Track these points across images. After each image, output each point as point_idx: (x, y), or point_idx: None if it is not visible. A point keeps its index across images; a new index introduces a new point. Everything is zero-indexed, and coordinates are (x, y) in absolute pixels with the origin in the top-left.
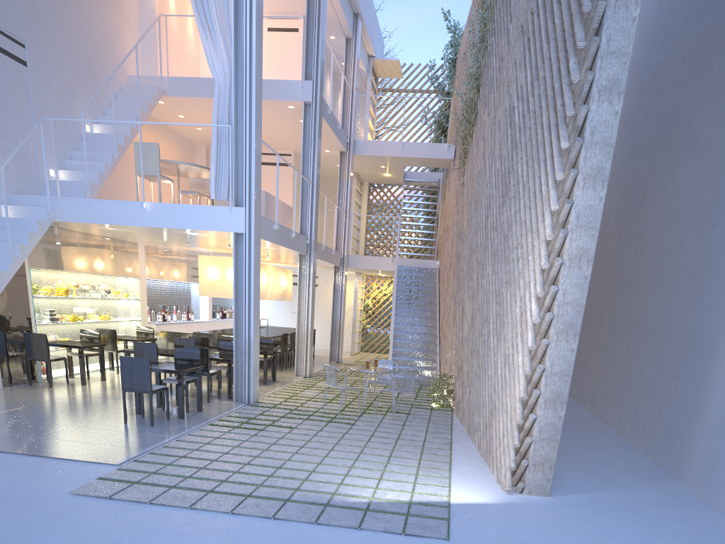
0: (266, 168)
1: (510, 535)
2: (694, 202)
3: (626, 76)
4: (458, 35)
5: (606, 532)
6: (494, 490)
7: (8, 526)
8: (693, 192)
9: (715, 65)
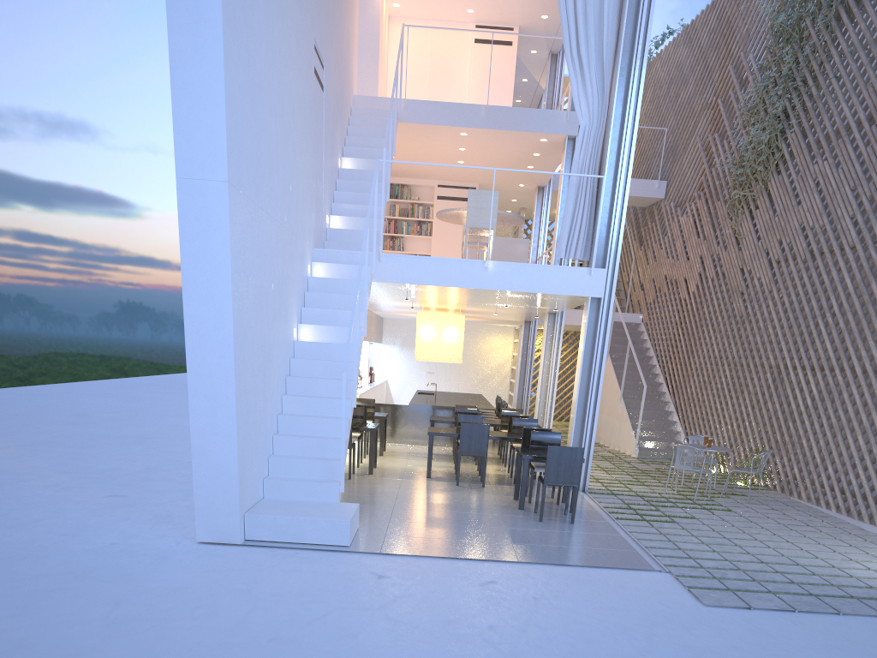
0: (444, 203)
1: None
2: None
3: None
4: None
5: None
6: None
7: (748, 644)
8: None
9: None
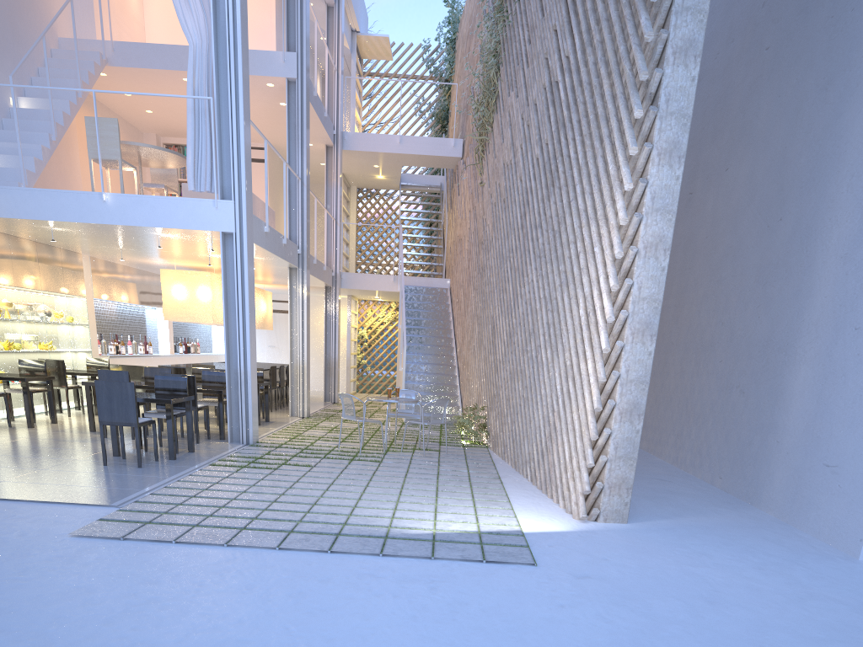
0: None
1: (600, 558)
2: (755, 196)
3: (703, 37)
4: (457, 9)
5: (699, 553)
6: (565, 519)
7: (8, 570)
8: (753, 185)
9: (771, 42)
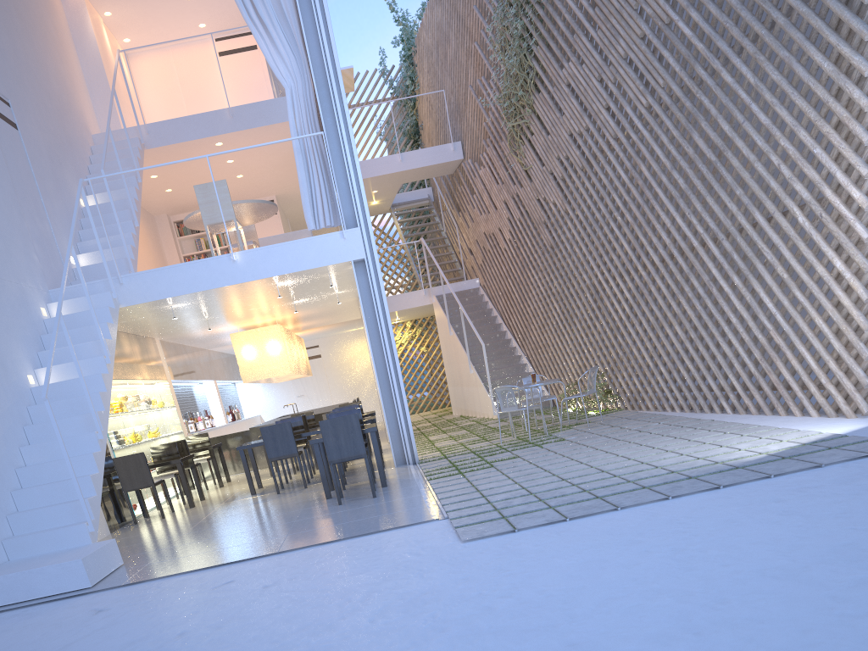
0: None
1: None
2: None
3: None
4: (408, 26)
5: None
6: (844, 420)
7: (484, 571)
8: None
9: None
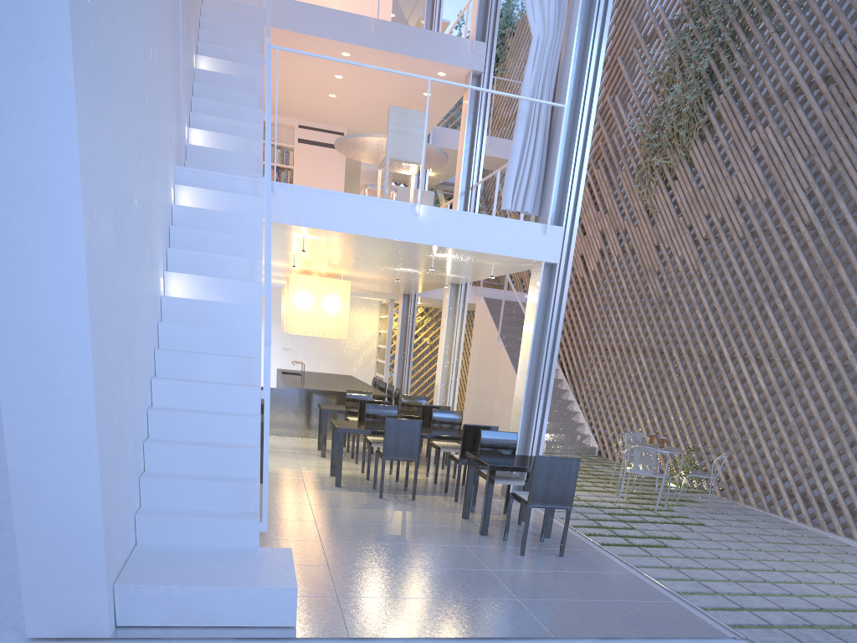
0: (307, 148)
1: None
2: None
3: None
4: (511, 4)
5: None
6: None
7: None
8: None
9: None
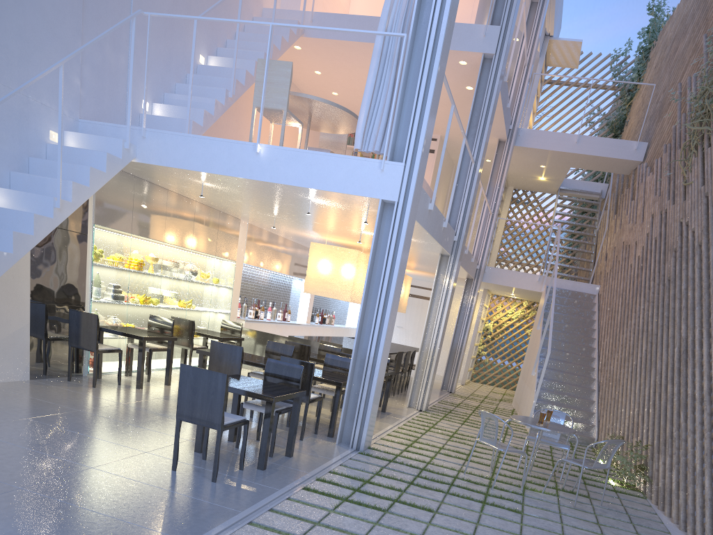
0: None
1: None
2: None
3: None
4: (659, 18)
5: None
6: None
7: None
8: None
9: None
